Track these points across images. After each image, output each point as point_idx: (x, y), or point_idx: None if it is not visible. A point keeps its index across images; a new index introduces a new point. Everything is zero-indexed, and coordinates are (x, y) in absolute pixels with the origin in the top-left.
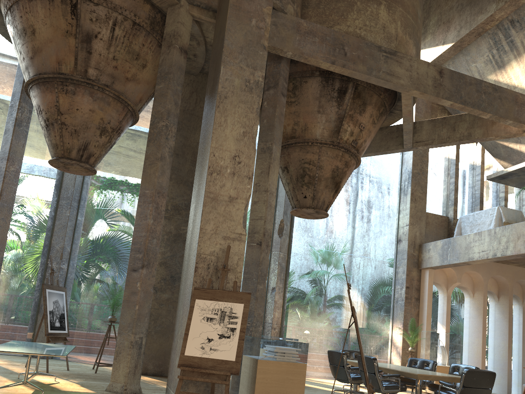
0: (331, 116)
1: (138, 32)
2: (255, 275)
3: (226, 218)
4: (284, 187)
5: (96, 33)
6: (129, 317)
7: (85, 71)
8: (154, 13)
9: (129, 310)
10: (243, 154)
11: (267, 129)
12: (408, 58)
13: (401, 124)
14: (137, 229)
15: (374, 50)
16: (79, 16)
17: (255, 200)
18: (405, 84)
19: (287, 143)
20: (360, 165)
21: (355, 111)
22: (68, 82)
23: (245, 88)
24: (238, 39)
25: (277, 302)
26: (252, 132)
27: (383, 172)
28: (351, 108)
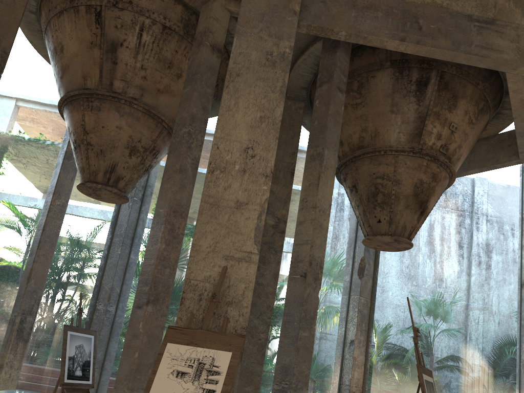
0: (409, 116)
1: (169, 37)
2: (297, 318)
3: (230, 230)
4: (354, 211)
5: (122, 40)
6: (127, 367)
7: (110, 84)
8: (188, 15)
9: (128, 358)
10: (259, 145)
11: (318, 131)
12: (513, 26)
13: (514, 130)
14: (147, 256)
15: (461, 20)
16: (103, 24)
17: (301, 220)
18: (511, 59)
19: (353, 155)
20: (480, 212)
21: (441, 107)
22: (94, 97)
23: (266, 62)
24: (258, 4)
25: (356, 359)
26: (273, 116)
27: (510, 217)
28: (437, 103)
